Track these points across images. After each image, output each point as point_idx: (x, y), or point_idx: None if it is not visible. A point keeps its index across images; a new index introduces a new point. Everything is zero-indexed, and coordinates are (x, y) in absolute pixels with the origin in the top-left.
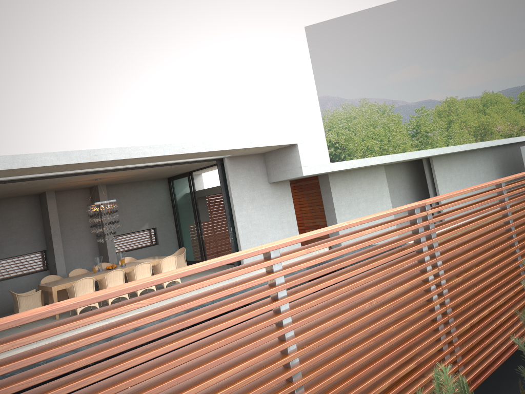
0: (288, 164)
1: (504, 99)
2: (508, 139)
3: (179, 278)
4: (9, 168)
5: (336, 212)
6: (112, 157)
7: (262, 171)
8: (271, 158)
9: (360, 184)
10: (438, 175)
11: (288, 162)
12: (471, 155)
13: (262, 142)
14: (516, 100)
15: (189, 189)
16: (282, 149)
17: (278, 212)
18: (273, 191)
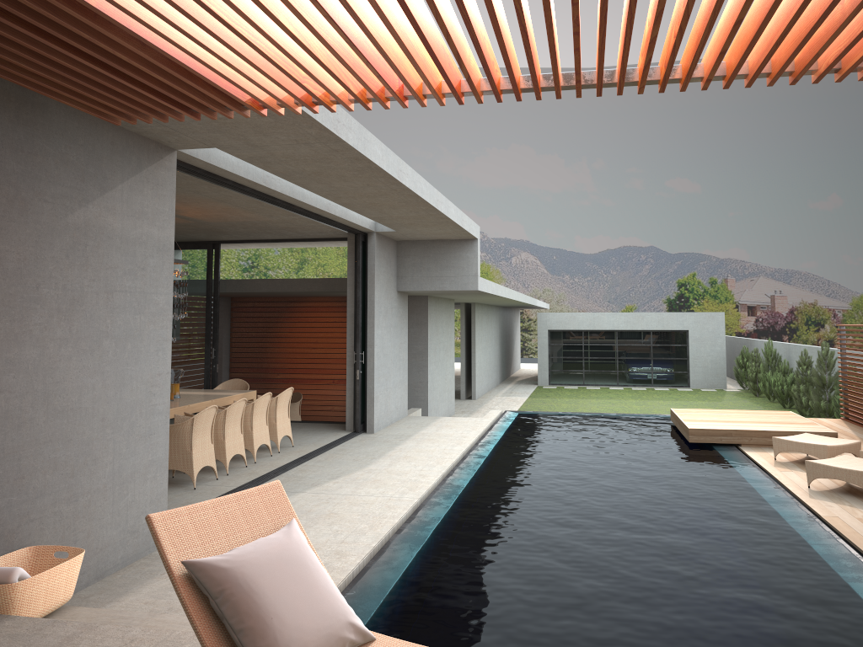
0: (449, 268)
1: None
2: (534, 300)
3: (291, 432)
4: (356, 147)
5: (428, 357)
6: (407, 182)
7: (394, 270)
8: (415, 252)
9: (442, 322)
10: (476, 331)
11: (450, 265)
12: (491, 312)
13: (466, 223)
14: None
15: (208, 273)
16: (442, 241)
17: (398, 341)
18: (398, 306)
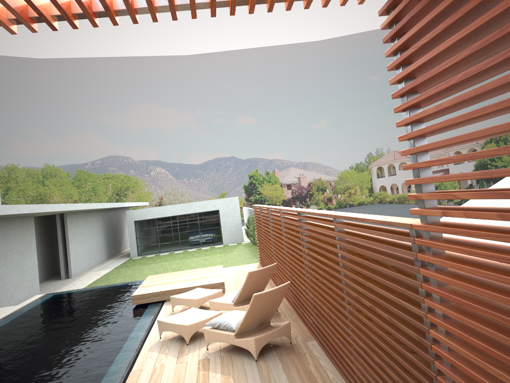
0: None
1: (63, 174)
2: (120, 203)
3: None
4: None
5: None
6: None
7: None
8: None
9: (15, 234)
10: (70, 231)
11: None
12: (90, 215)
13: None
14: (73, 176)
15: None
16: None
17: None
18: None
